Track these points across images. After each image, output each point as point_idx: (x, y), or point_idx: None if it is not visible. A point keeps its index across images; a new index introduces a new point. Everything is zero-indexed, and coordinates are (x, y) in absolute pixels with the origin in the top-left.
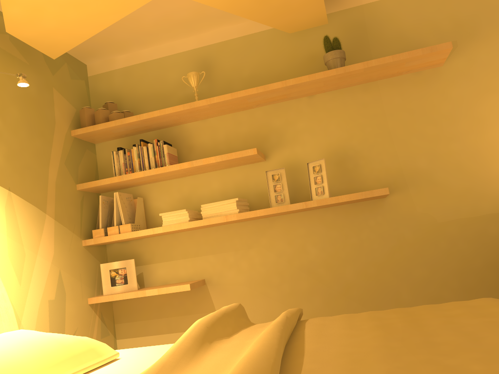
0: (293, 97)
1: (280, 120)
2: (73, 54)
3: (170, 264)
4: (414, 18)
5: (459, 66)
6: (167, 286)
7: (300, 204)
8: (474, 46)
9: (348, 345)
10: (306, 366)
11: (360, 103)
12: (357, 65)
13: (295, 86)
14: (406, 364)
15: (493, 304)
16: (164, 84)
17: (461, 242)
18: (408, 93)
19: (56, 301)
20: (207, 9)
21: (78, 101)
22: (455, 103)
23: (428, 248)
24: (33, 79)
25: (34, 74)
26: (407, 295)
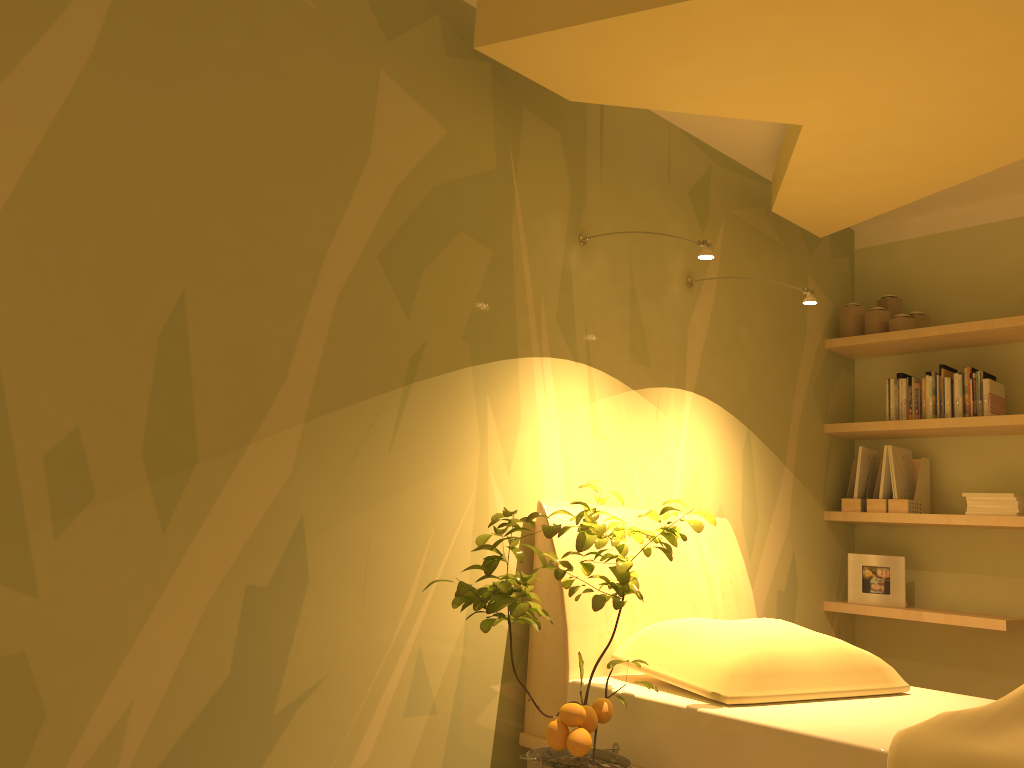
0: None
1: None
2: None
3: (967, 579)
4: None
5: None
6: (961, 614)
7: None
8: None
9: None
10: None
11: None
12: None
13: None
14: None
15: None
16: (993, 270)
17: None
18: None
19: (785, 594)
20: None
21: (837, 292)
22: None
23: None
24: (786, 266)
25: (787, 259)
26: None
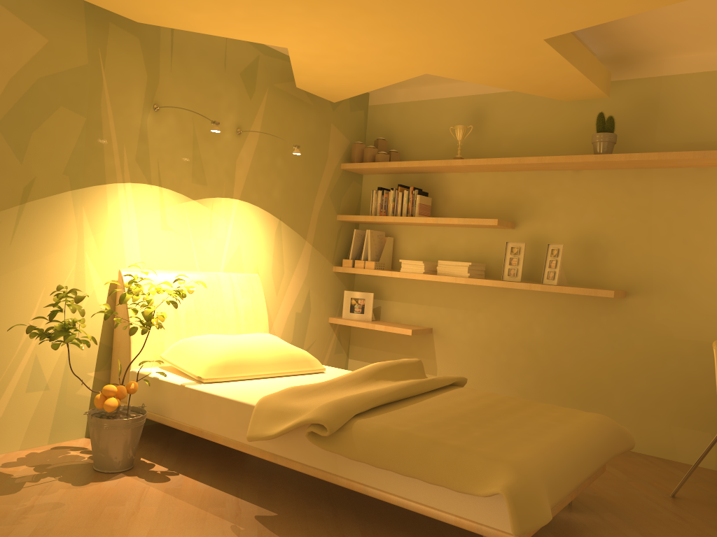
0: (555, 169)
1: (539, 189)
2: None
3: (405, 306)
4: None
5: None
6: (395, 325)
7: (525, 284)
8: None
9: (447, 407)
10: (405, 408)
11: (627, 190)
12: (618, 156)
13: (552, 164)
14: (452, 423)
15: (588, 418)
16: (436, 128)
17: (692, 365)
18: (683, 190)
19: (301, 314)
20: None
21: (353, 133)
22: None
23: (655, 361)
24: (315, 118)
25: (316, 114)
26: (619, 401)
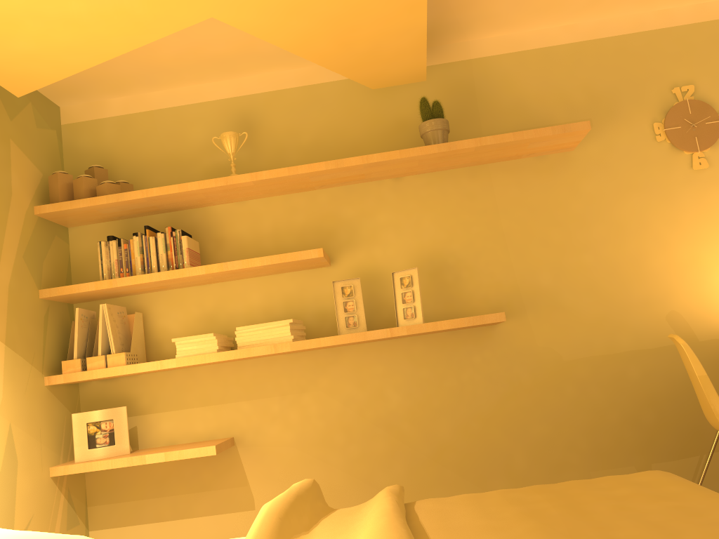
0: (373, 178)
1: (353, 208)
2: (42, 90)
3: (181, 414)
4: (538, 84)
5: (594, 153)
6: (179, 448)
7: (383, 331)
8: (614, 129)
9: None
10: None
11: (464, 193)
12: (467, 142)
13: (380, 164)
14: None
15: (667, 480)
16: (183, 146)
17: (593, 388)
18: (528, 184)
19: (3, 474)
20: (257, 44)
21: (46, 162)
22: (589, 201)
23: (551, 395)
24: None
25: None
26: (522, 461)
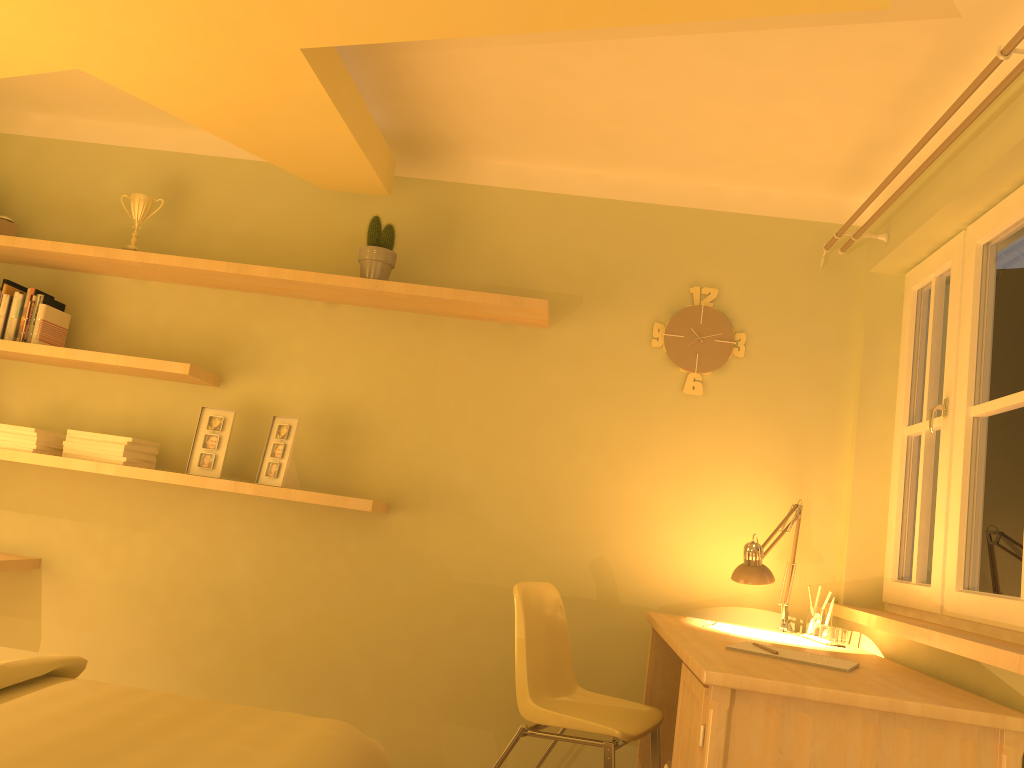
0: (298, 295)
1: (268, 326)
2: None
3: None
4: (534, 236)
5: (573, 339)
6: None
7: (227, 482)
8: (606, 316)
9: (17, 731)
10: None
11: (404, 344)
12: (397, 285)
13: (294, 283)
14: None
15: (316, 731)
16: (96, 194)
17: (476, 623)
18: (482, 354)
19: None
20: None
21: None
22: (547, 396)
23: (424, 617)
24: None
25: None
26: (364, 686)
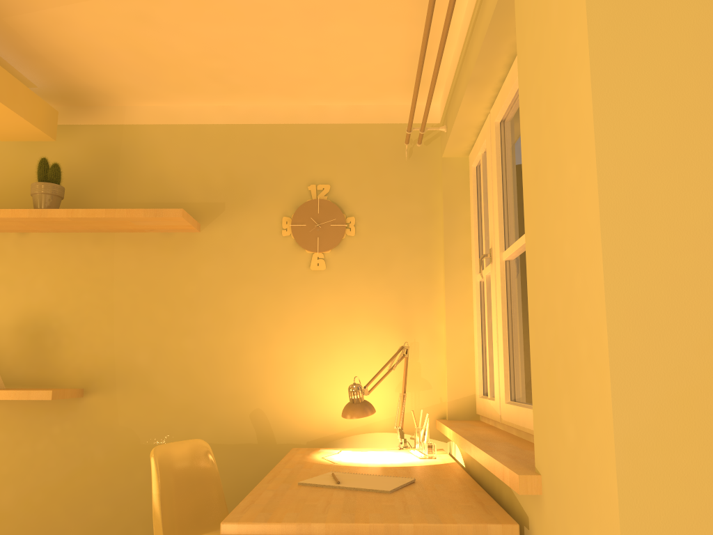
0: None
1: None
2: None
3: None
4: (182, 159)
5: (220, 237)
6: None
7: None
8: (244, 216)
9: None
10: None
11: (85, 258)
12: (59, 211)
13: None
14: None
15: None
16: None
17: None
18: (149, 259)
19: None
20: None
21: None
22: (203, 285)
23: (120, 477)
24: None
25: None
26: None
